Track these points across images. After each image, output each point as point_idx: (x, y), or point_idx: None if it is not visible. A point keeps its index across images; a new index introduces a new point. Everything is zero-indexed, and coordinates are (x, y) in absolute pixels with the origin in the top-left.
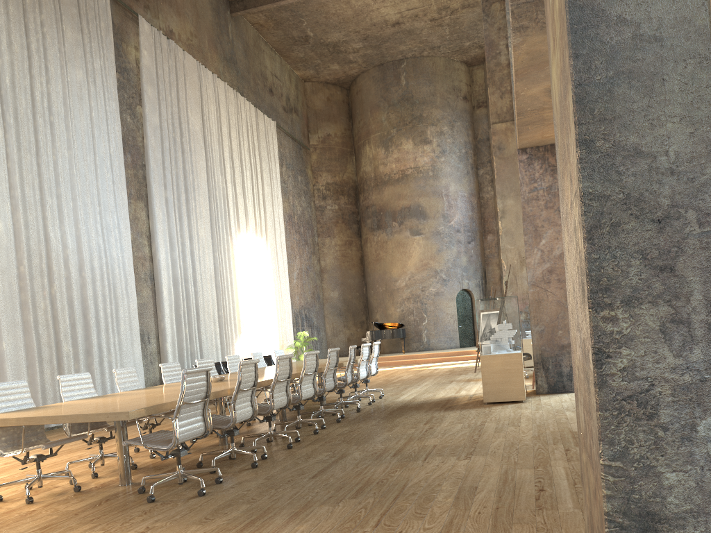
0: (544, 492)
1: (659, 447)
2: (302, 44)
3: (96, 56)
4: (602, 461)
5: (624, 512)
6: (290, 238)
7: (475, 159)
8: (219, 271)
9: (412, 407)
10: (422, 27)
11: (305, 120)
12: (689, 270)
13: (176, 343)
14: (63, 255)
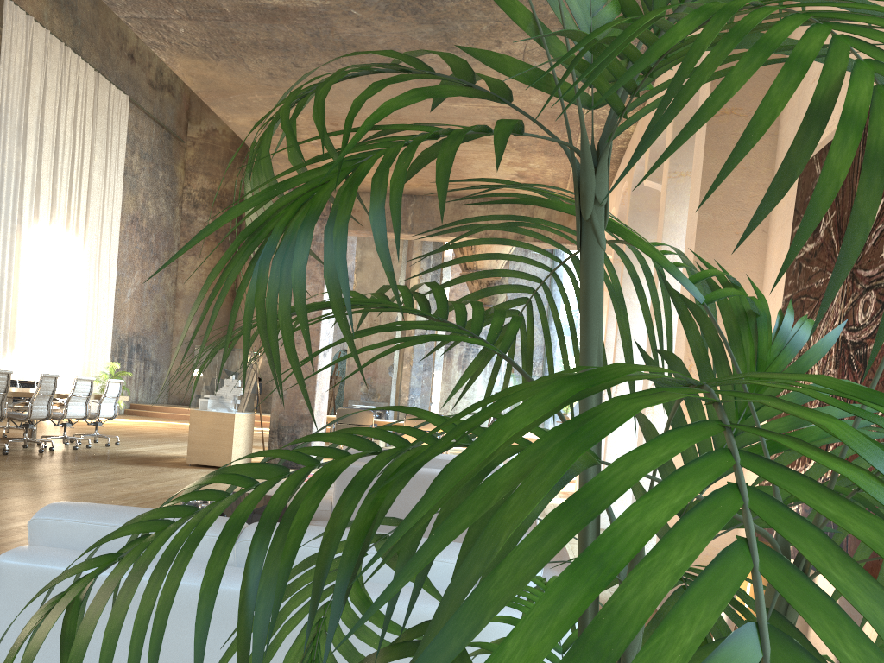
0: None
1: None
2: None
3: None
4: None
5: None
6: (130, 245)
7: None
8: None
9: (109, 457)
10: None
11: (185, 104)
12: None
13: None
14: None
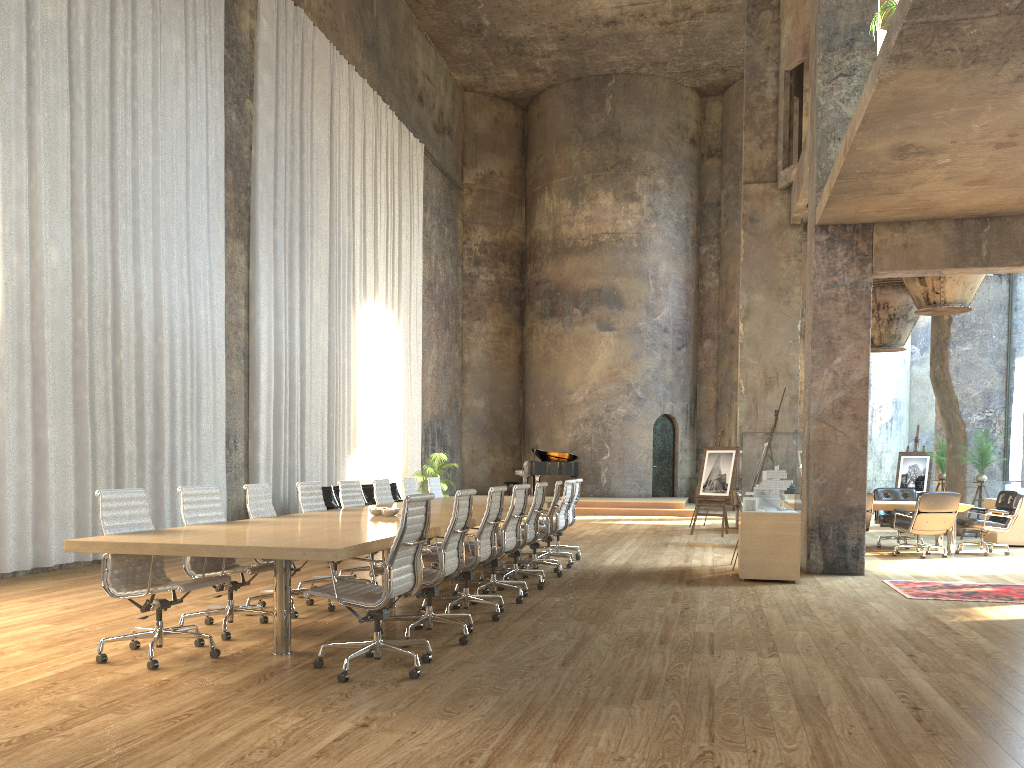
0: (922, 711)
1: None
2: (471, 35)
3: (201, 19)
4: None
5: None
6: (428, 316)
7: (698, 230)
8: (334, 355)
9: (636, 577)
10: (647, 32)
11: (460, 147)
12: None
13: (271, 453)
14: (135, 309)
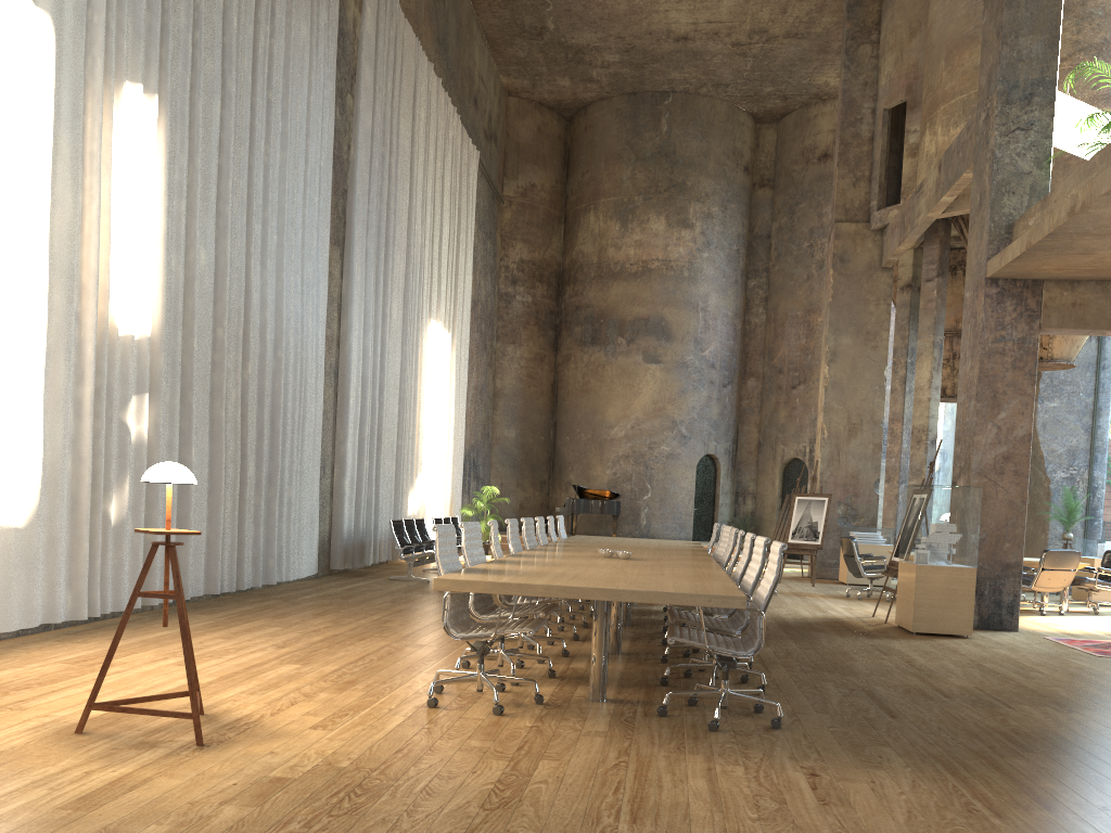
0: None
1: None
2: (531, 38)
3: (322, 5)
4: None
5: None
6: (471, 337)
7: (747, 263)
8: (406, 376)
9: (803, 627)
10: (717, 51)
11: (502, 155)
12: None
13: (355, 481)
14: (260, 319)
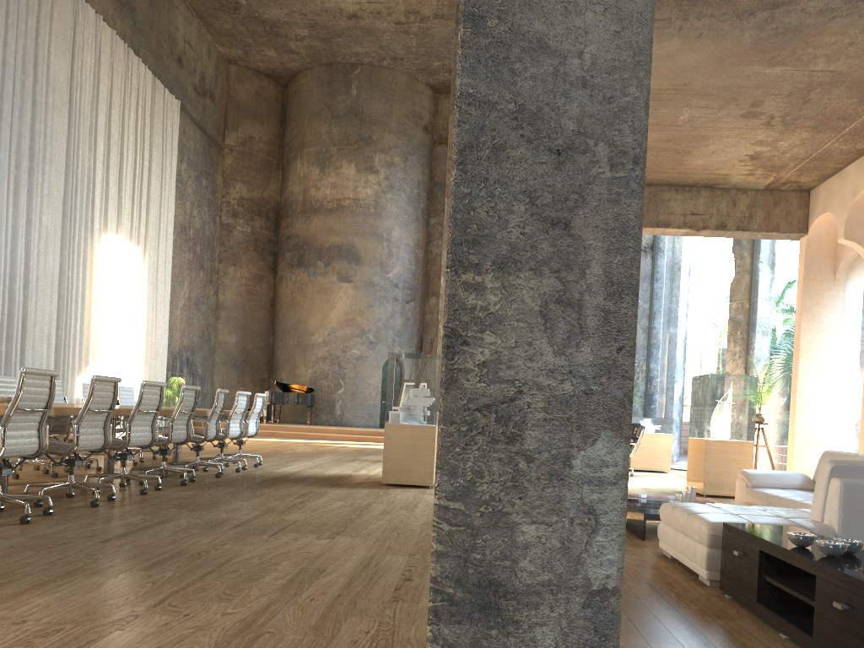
0: (410, 582)
1: (519, 486)
2: (230, 12)
3: None
4: (437, 500)
5: (458, 579)
6: (180, 256)
7: (429, 204)
8: (66, 276)
9: (291, 480)
10: (384, 29)
11: (222, 111)
12: (590, 230)
13: None
14: None
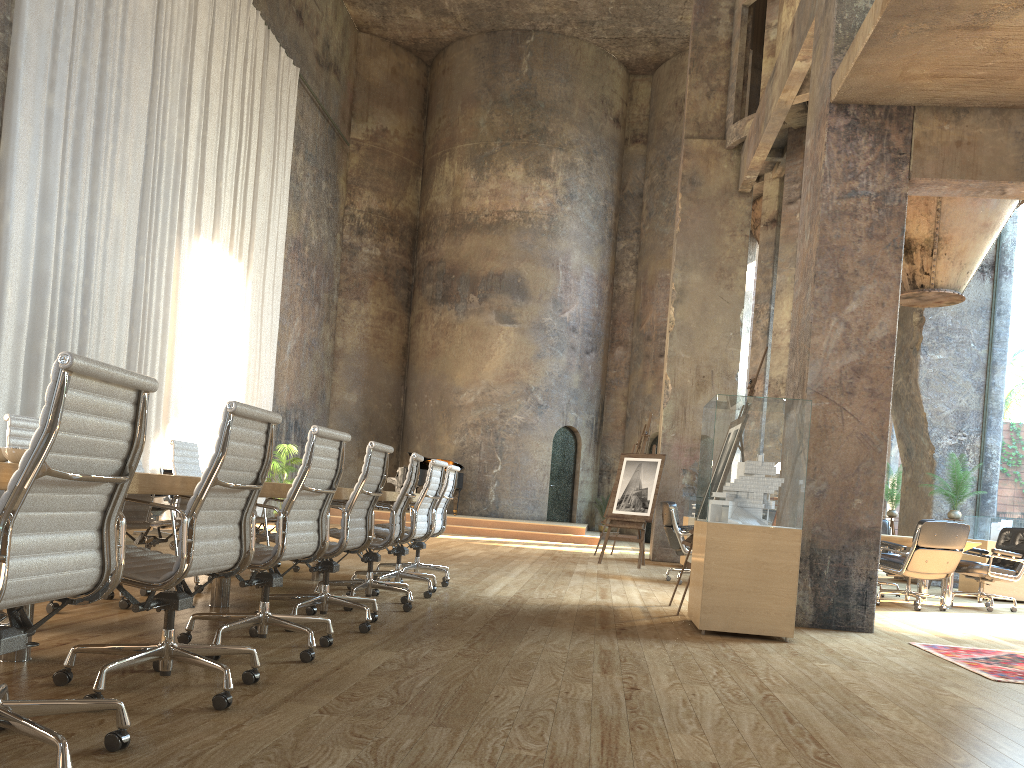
0: None
1: None
2: None
3: None
4: None
5: None
6: (291, 281)
7: (617, 222)
8: (142, 293)
9: (532, 618)
10: None
11: (349, 94)
12: None
13: (17, 408)
14: None
